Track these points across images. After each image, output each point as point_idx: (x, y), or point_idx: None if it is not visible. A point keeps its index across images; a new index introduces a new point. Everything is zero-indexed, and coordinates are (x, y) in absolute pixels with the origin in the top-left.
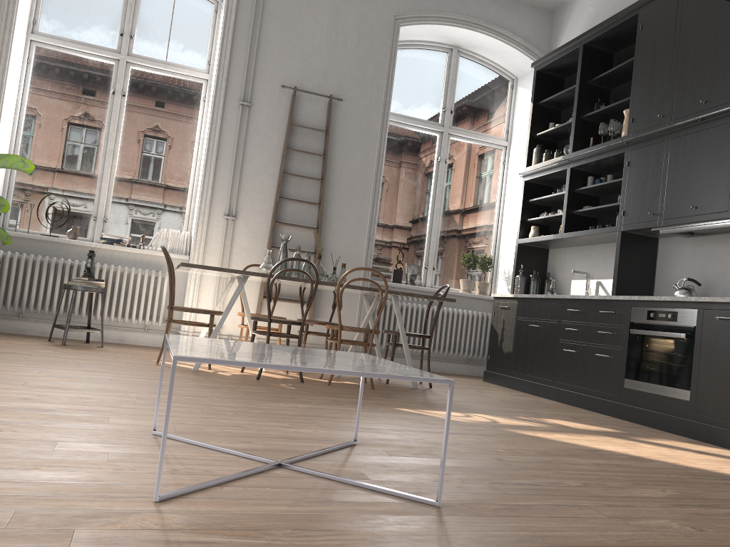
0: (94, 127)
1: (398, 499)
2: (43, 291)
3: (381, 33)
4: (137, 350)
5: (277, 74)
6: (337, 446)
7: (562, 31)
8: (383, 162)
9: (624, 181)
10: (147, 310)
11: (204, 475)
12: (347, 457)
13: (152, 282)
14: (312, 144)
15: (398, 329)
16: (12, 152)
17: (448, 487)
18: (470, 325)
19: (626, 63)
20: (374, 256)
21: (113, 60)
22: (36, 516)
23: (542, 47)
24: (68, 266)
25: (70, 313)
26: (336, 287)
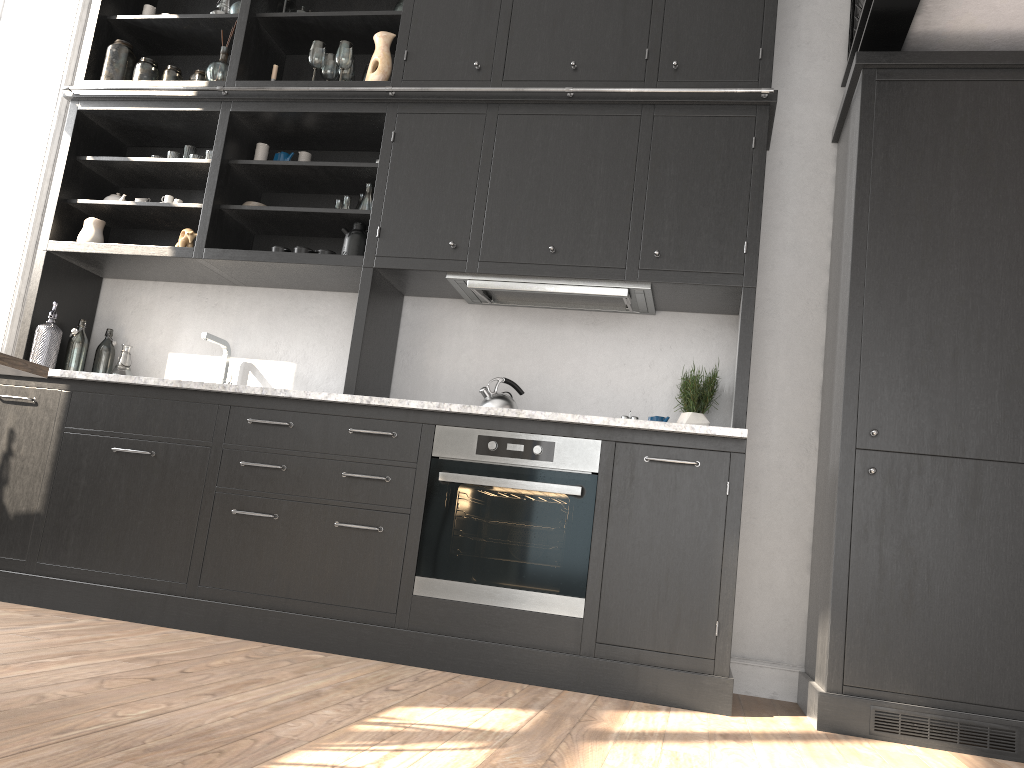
0: None
1: None
2: None
3: None
4: None
5: None
6: None
7: None
8: None
9: (382, 170)
10: None
11: None
12: None
13: None
14: None
15: None
16: None
17: None
18: None
19: None
20: None
21: None
22: None
23: None
24: None
25: None
26: None
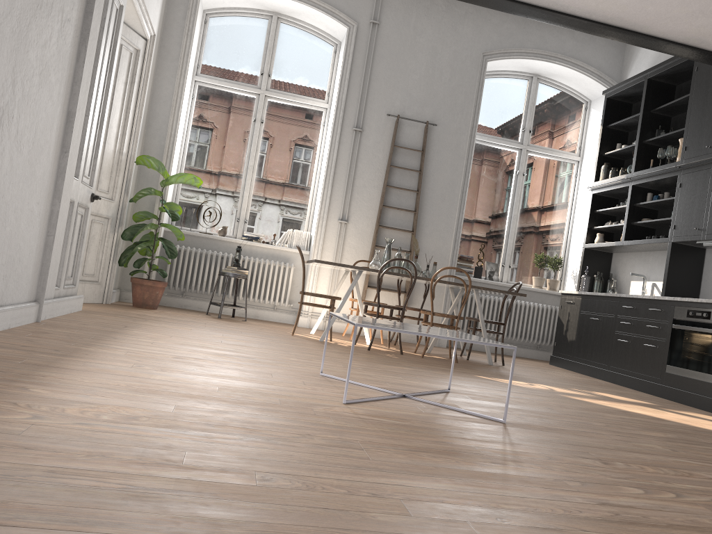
0: (239, 148)
1: (479, 417)
2: (201, 276)
3: (471, 67)
4: (271, 324)
5: (384, 104)
6: (437, 391)
7: (632, 61)
8: (469, 177)
9: (676, 200)
10: (277, 294)
11: (362, 396)
12: (445, 397)
13: (281, 271)
14: (410, 162)
15: (477, 317)
16: (179, 167)
17: (511, 416)
18: (539, 316)
19: (683, 97)
20: (459, 254)
21: (255, 95)
22: (291, 402)
23: (614, 75)
24: (219, 257)
25: (224, 294)
26: (429, 281)
